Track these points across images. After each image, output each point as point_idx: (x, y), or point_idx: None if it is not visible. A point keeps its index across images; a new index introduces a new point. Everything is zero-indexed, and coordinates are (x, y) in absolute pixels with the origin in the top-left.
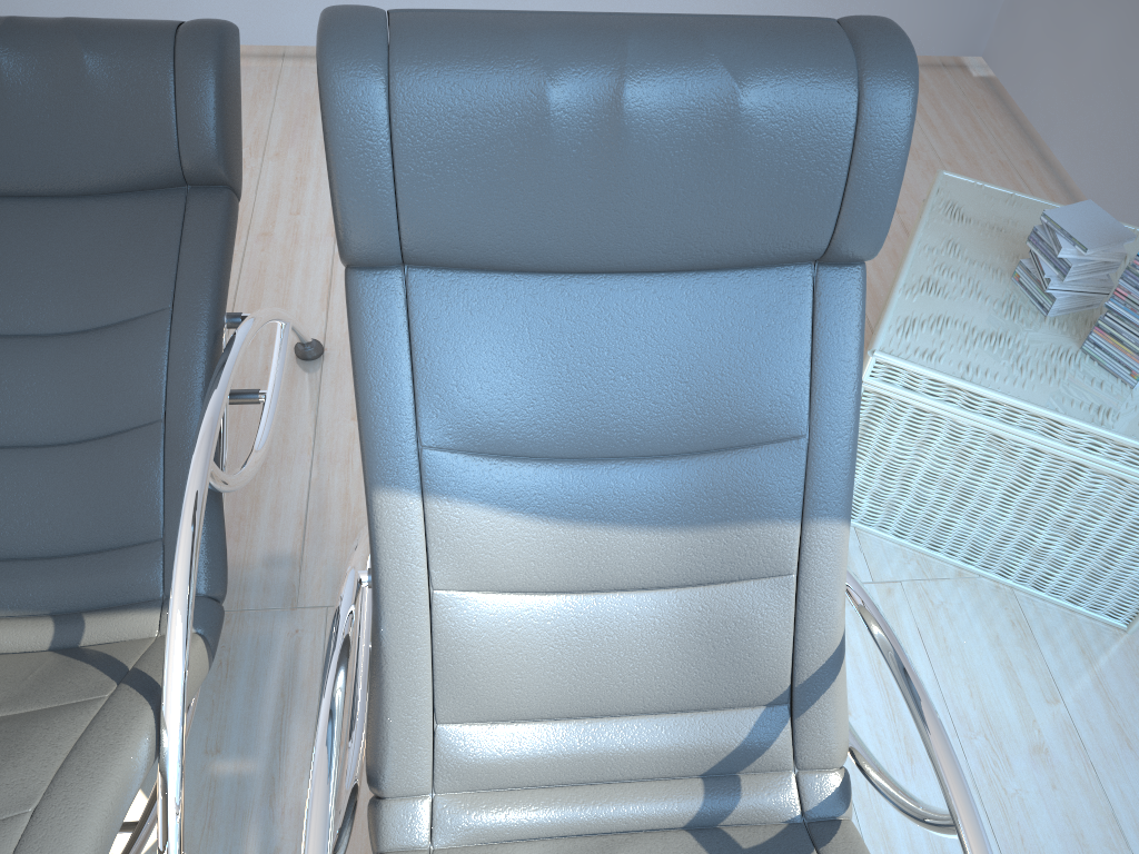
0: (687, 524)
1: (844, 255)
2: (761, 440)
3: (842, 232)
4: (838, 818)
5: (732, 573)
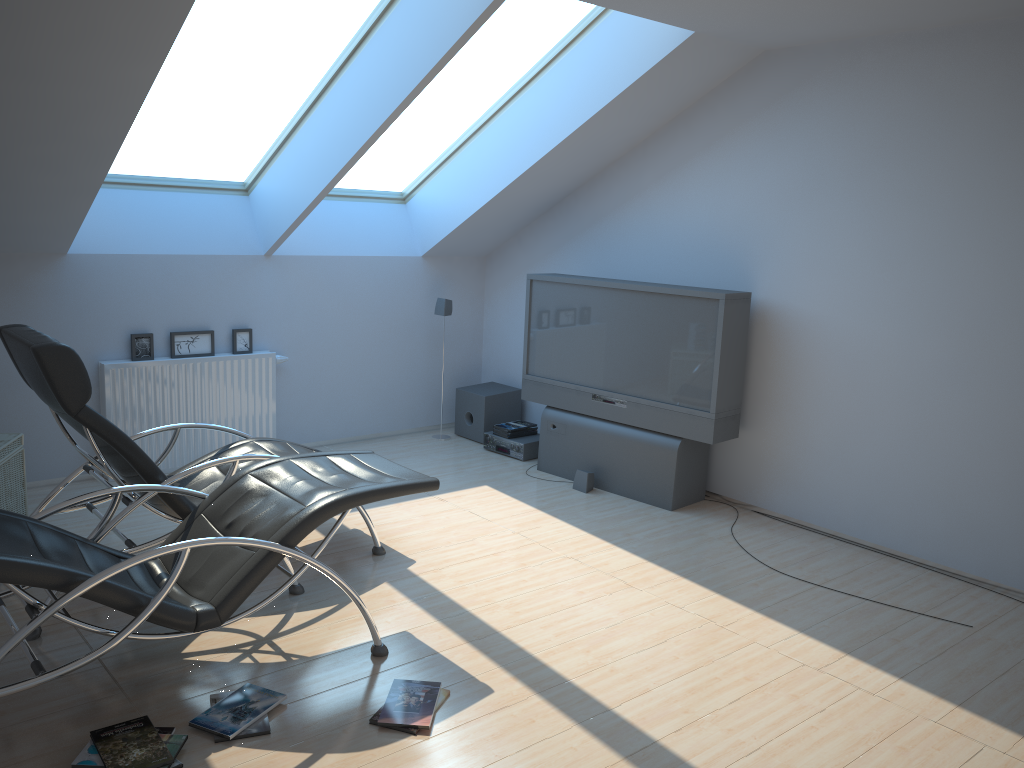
0: None
1: None
2: None
3: None
4: None
5: None
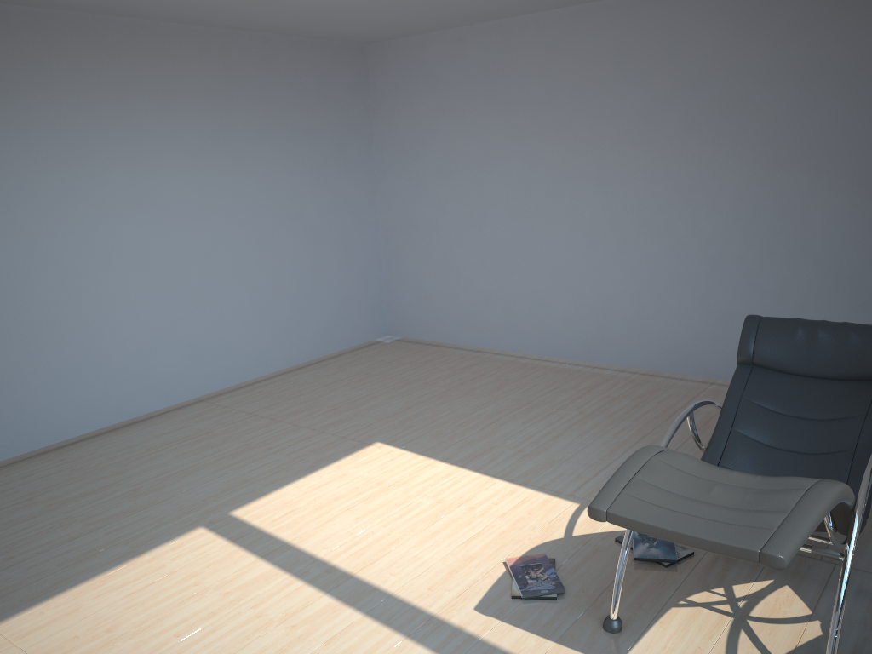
0: None
1: None
2: None
3: None
4: None
5: None
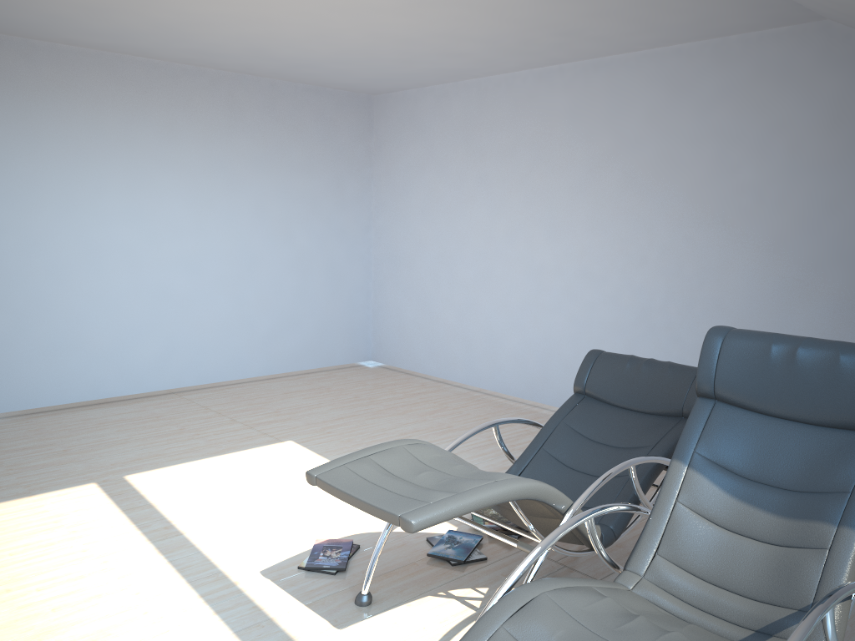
0: (787, 516)
1: None
2: (830, 490)
3: None
4: None
5: (800, 542)
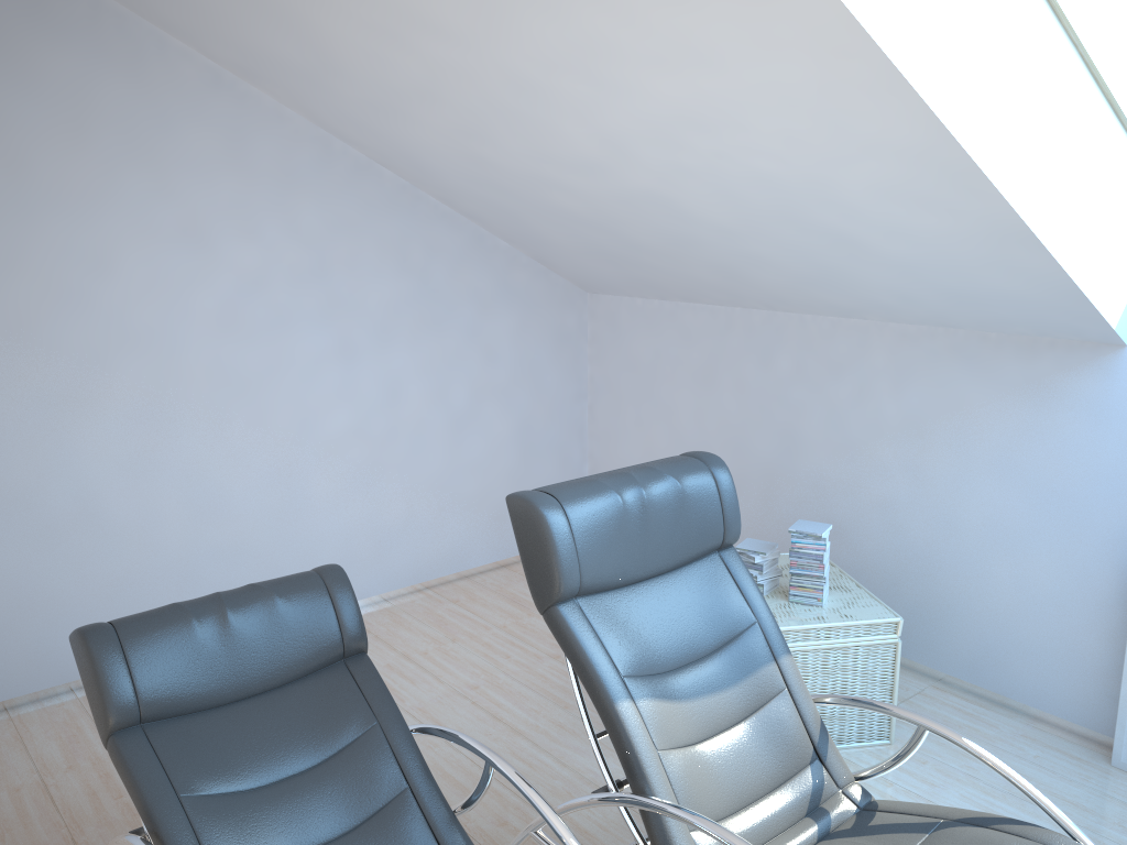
0: (734, 682)
1: (730, 539)
2: (741, 631)
3: (727, 529)
4: (871, 800)
5: (762, 699)
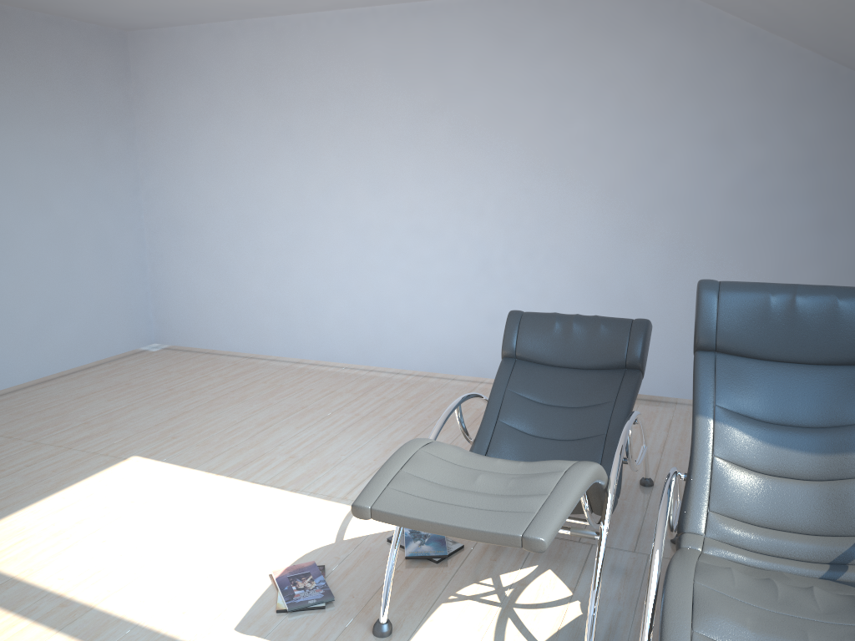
0: (822, 452)
1: None
2: (854, 423)
3: None
4: None
5: (842, 474)
